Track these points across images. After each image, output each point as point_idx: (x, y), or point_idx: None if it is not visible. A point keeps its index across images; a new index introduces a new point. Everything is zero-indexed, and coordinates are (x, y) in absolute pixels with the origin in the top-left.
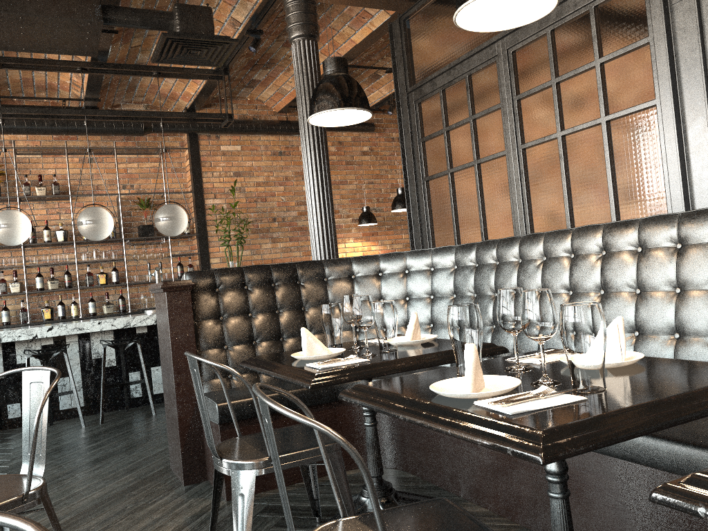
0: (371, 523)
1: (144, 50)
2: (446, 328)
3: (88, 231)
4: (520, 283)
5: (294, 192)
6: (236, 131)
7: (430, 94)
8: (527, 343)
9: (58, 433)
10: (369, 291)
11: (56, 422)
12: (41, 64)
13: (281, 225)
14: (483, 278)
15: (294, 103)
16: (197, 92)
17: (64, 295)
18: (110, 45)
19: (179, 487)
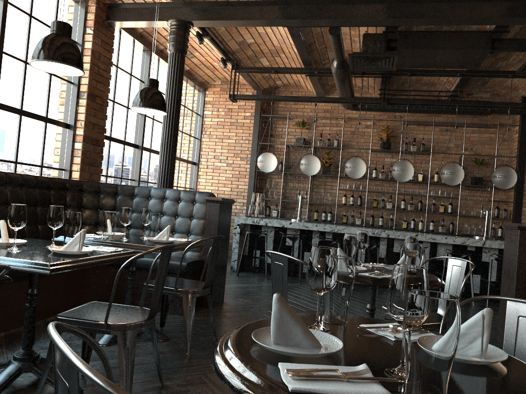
0: None
1: (504, 59)
2: None
3: (447, 179)
4: None
5: None
6: None
7: None
8: None
9: None
10: None
11: None
12: (436, 73)
13: None
14: None
15: None
16: None
17: (415, 215)
18: (484, 59)
19: None
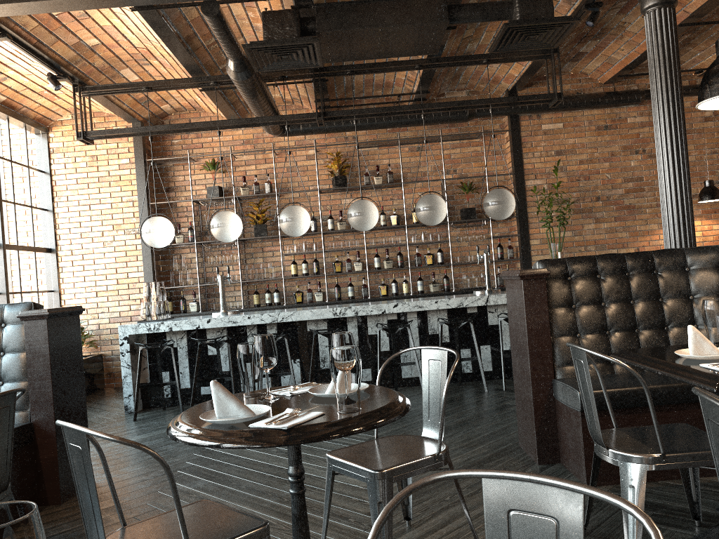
0: None
1: (474, 39)
2: None
3: (425, 217)
4: None
5: (621, 168)
6: (559, 108)
7: None
8: None
9: None
10: None
11: (399, 388)
12: (386, 67)
13: (606, 204)
14: None
15: (624, 72)
16: (521, 73)
17: (396, 274)
18: (446, 40)
19: (533, 465)
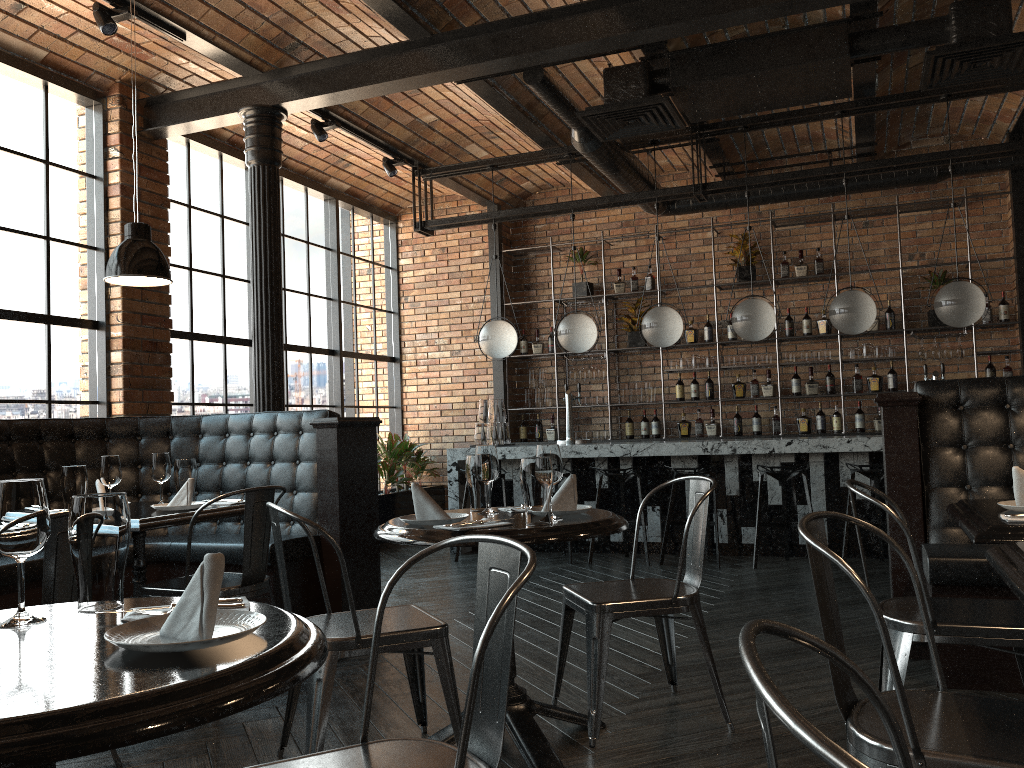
0: (964, 704)
1: None
2: None
3: (841, 323)
4: None
5: None
6: None
7: None
8: None
9: (789, 569)
10: None
11: (793, 558)
12: (792, 117)
13: None
14: None
15: None
16: (1020, 106)
17: (826, 403)
18: (876, 74)
19: None
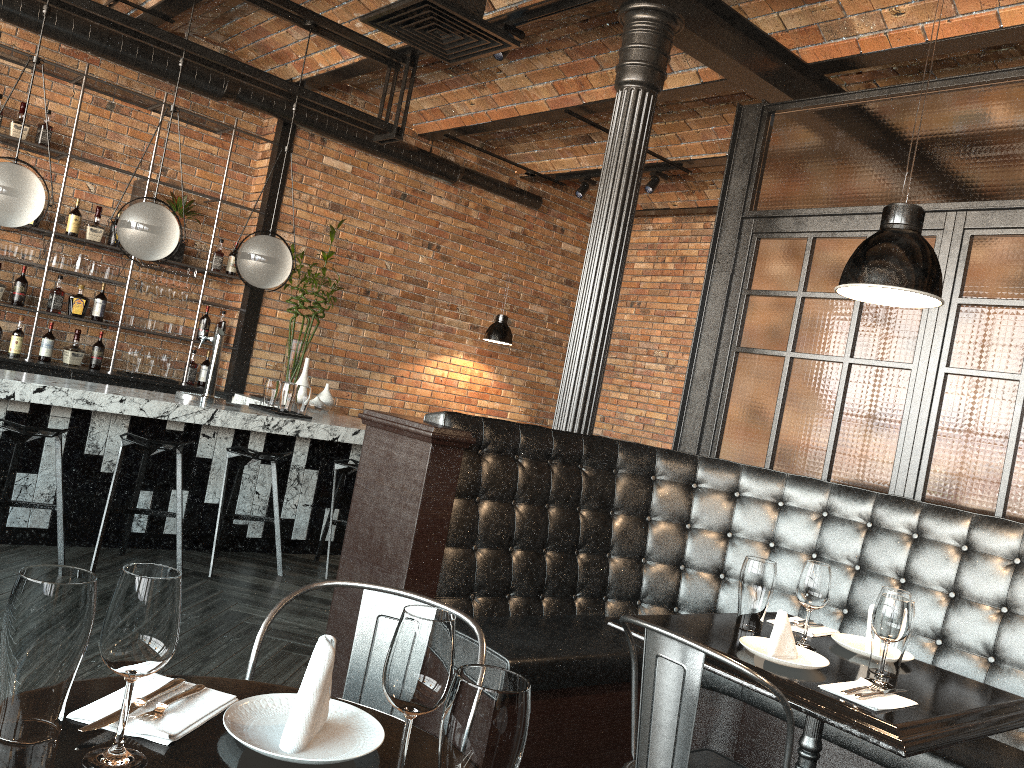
0: None
1: None
2: (790, 598)
3: (139, 243)
4: (962, 581)
5: (406, 261)
6: (358, 143)
7: (788, 234)
8: (962, 672)
9: None
10: (674, 507)
11: None
12: None
13: (374, 303)
14: (884, 550)
15: (455, 133)
16: (332, 67)
17: (1, 313)
18: None
19: None
